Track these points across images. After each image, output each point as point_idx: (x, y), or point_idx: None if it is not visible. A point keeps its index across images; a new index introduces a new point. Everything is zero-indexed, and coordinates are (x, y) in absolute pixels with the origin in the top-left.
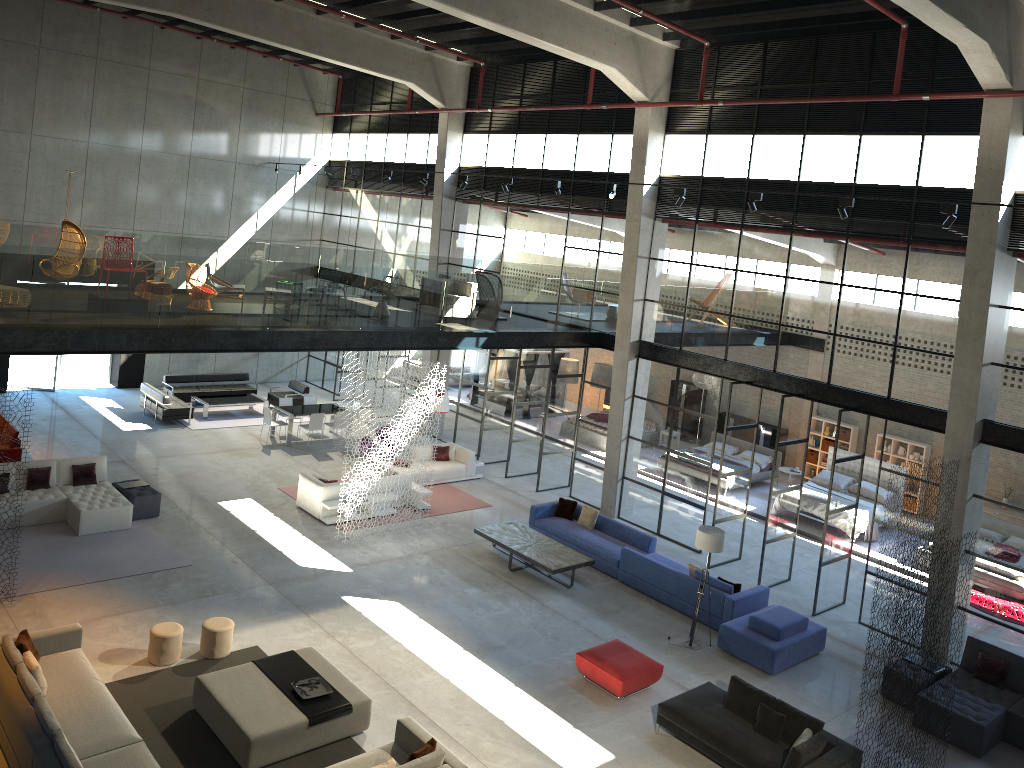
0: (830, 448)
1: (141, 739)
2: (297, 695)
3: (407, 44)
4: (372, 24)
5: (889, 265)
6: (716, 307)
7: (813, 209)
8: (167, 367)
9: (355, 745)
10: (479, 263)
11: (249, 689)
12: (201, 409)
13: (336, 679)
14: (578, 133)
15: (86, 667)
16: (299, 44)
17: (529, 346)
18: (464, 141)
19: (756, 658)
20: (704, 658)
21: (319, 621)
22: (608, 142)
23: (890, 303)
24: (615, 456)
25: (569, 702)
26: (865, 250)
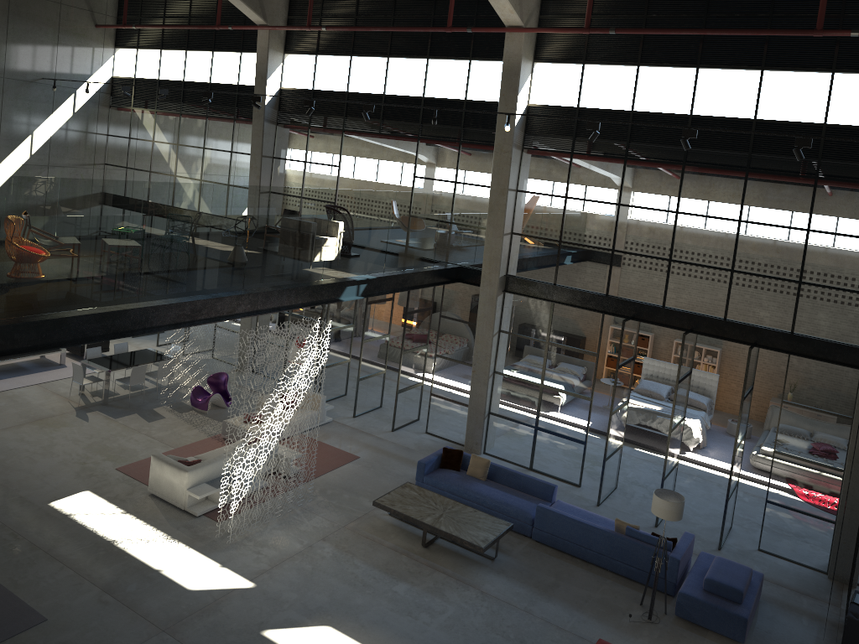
0: (645, 359)
1: None
2: None
3: None
4: None
5: (793, 202)
6: (596, 242)
7: (707, 144)
8: None
9: None
10: (308, 192)
11: None
12: None
13: None
14: (428, 57)
15: None
16: None
17: (402, 288)
18: (285, 61)
19: (725, 627)
20: (672, 634)
21: None
22: (464, 68)
23: (794, 240)
24: (482, 393)
25: None
26: (767, 187)
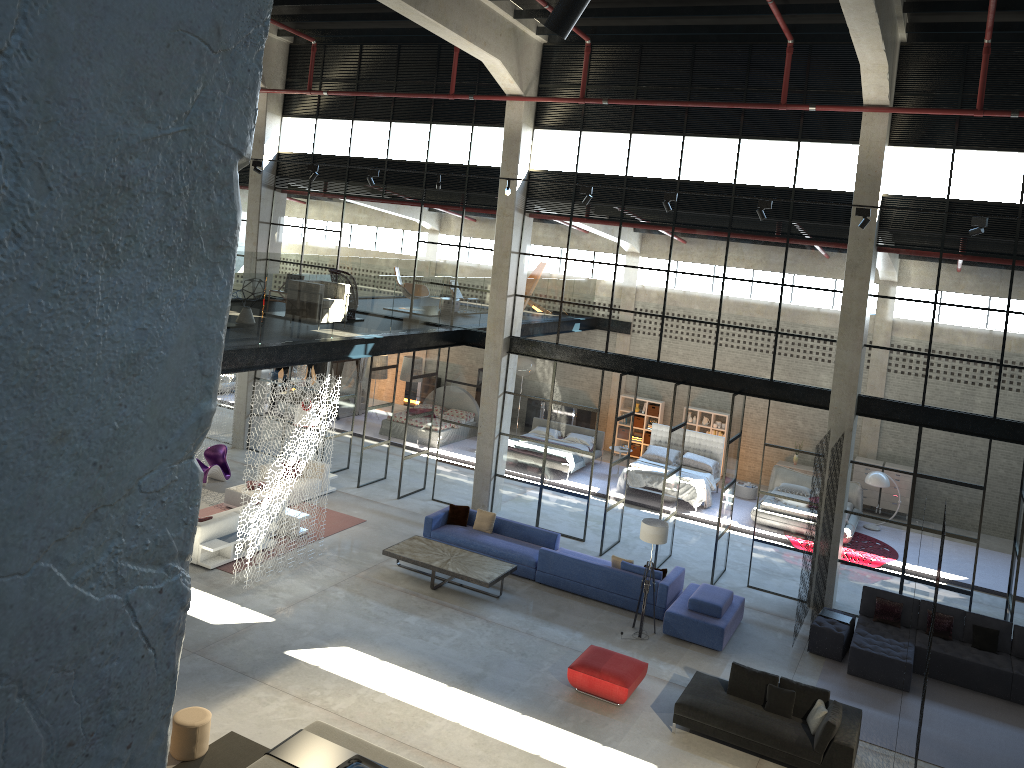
0: (654, 424)
1: None
2: None
3: None
4: None
5: (769, 259)
6: (595, 301)
7: (694, 207)
8: None
9: None
10: (308, 259)
11: None
12: None
13: (372, 752)
14: (431, 123)
15: None
16: None
17: (408, 349)
18: (283, 125)
19: (705, 638)
20: (659, 647)
21: (280, 686)
22: (467, 134)
23: (771, 294)
24: (488, 454)
25: (581, 720)
26: (746, 245)
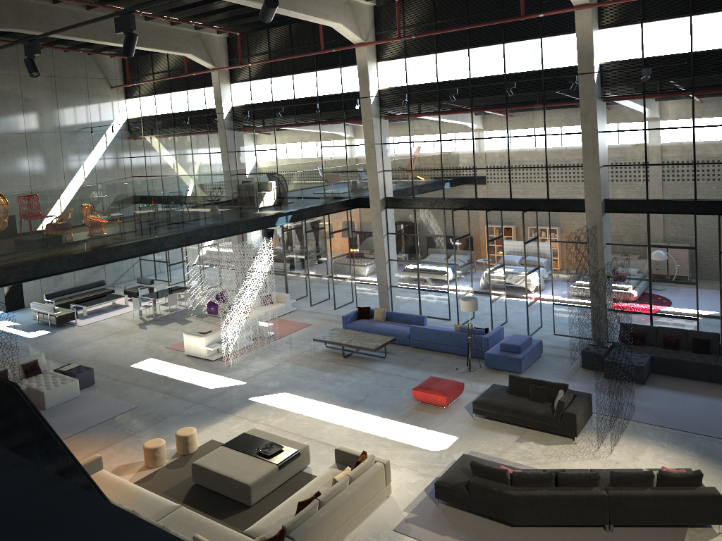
0: (504, 241)
1: (180, 505)
2: (263, 455)
3: (182, 27)
4: (161, 17)
5: (534, 120)
6: (432, 166)
7: (482, 94)
8: (40, 289)
9: (307, 474)
10: (261, 169)
11: (231, 460)
12: (78, 312)
13: (281, 440)
14: (316, 70)
15: (116, 478)
16: (109, 38)
17: (317, 215)
18: (232, 89)
19: (510, 366)
20: (480, 374)
21: (243, 416)
22: (338, 73)
23: (539, 142)
24: (383, 274)
25: (418, 417)
26: (518, 113)
